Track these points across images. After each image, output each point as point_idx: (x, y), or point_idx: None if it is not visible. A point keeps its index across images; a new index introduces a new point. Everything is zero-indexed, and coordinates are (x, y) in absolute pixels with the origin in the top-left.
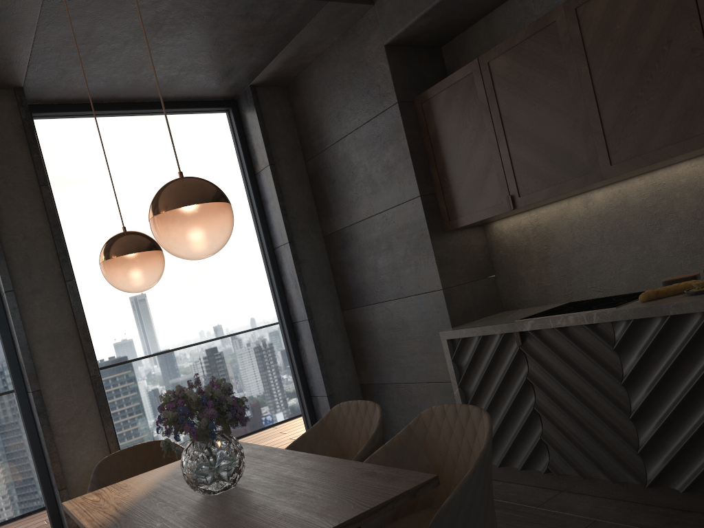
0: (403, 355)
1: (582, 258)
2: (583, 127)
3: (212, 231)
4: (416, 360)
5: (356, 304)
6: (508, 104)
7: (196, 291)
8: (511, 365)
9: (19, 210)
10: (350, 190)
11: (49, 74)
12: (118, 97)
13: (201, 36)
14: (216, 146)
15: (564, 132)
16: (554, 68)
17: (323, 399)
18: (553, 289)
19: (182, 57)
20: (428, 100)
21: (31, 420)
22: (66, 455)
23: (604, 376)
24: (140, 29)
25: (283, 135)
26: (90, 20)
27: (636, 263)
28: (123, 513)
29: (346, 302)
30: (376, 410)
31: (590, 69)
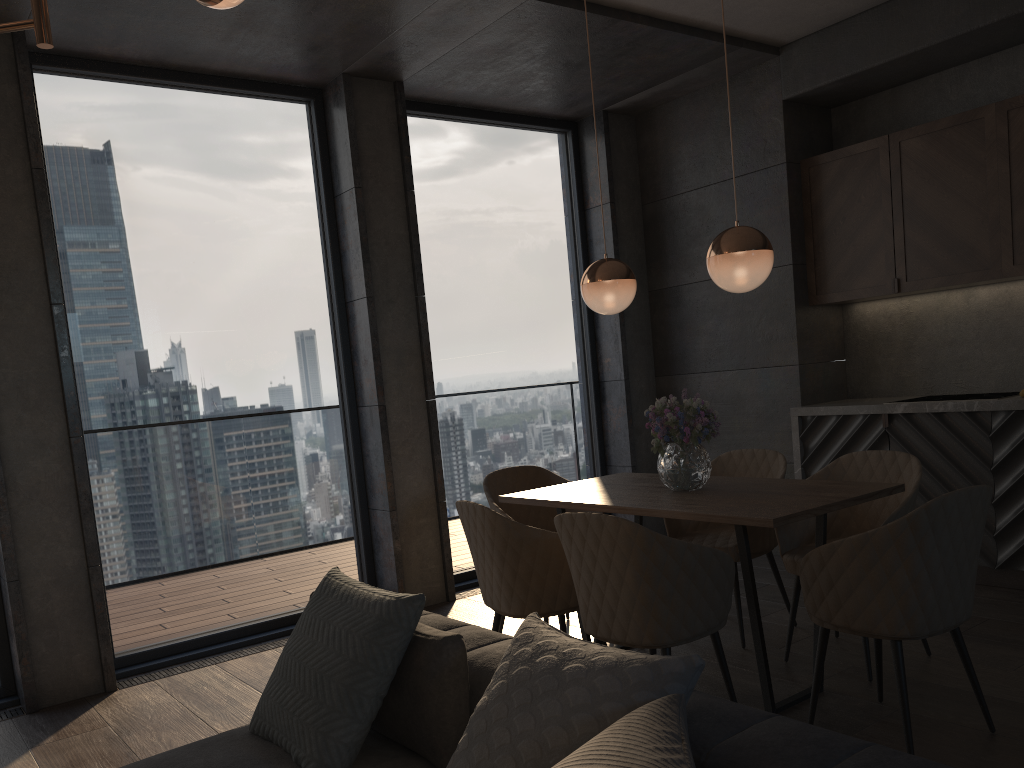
0: (731, 431)
1: (951, 353)
2: (991, 224)
3: (765, 272)
4: (746, 437)
5: (678, 371)
6: (913, 187)
7: (514, 329)
8: (871, 447)
9: (384, 213)
10: (699, 245)
11: (438, 74)
12: (473, 103)
13: (603, 61)
14: (550, 171)
15: (970, 225)
16: (972, 162)
17: (625, 469)
18: (912, 381)
19: (568, 76)
20: (818, 166)
21: (358, 437)
22: (397, 477)
23: (972, 463)
24: (557, 48)
25: (625, 171)
26: (525, 35)
27: (1009, 364)
28: (602, 498)
29: (664, 367)
30: (778, 457)
31: (1010, 170)
